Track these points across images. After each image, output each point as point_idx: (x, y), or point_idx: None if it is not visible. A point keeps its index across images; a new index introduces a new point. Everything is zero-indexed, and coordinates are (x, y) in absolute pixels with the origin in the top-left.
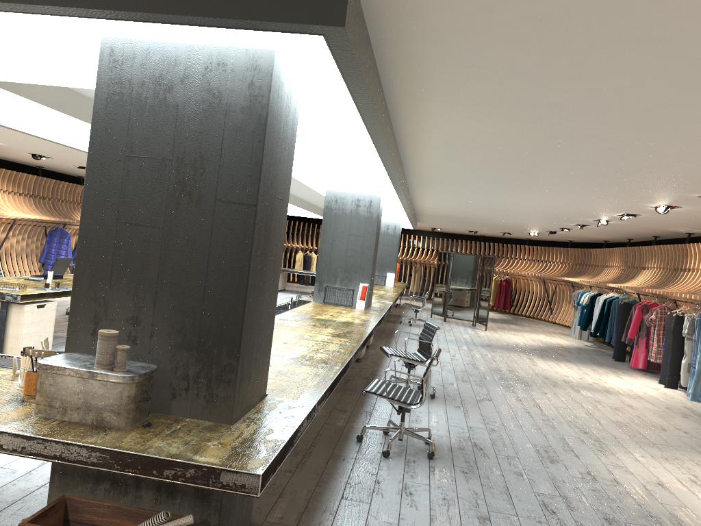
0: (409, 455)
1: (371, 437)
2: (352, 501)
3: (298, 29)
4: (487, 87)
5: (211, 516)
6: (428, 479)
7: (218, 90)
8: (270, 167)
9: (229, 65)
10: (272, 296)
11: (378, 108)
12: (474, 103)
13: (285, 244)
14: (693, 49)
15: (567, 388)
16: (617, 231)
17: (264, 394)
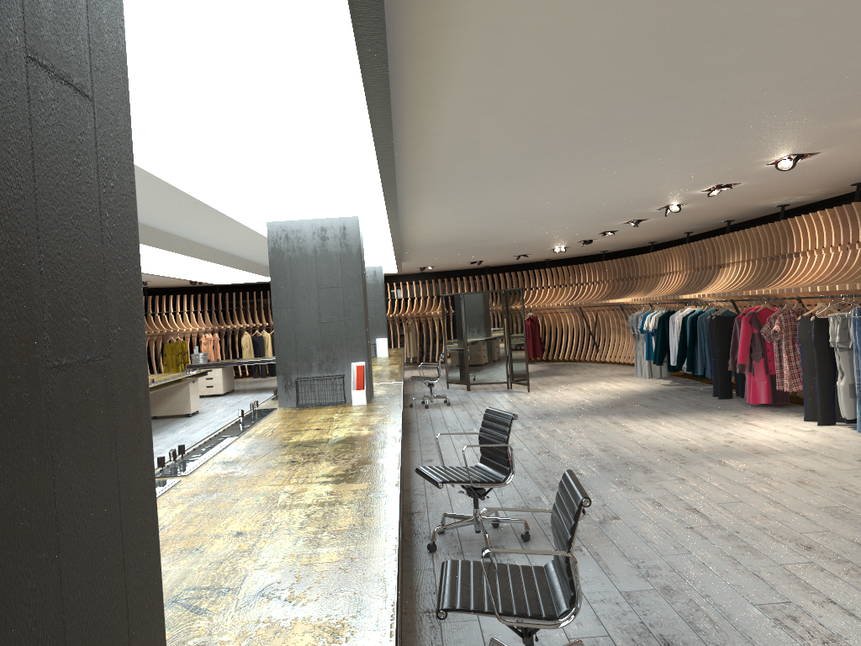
0: None
1: None
2: None
3: None
4: None
5: None
6: None
7: None
8: None
9: None
10: (126, 513)
11: None
12: None
13: (223, 327)
14: None
15: (703, 462)
16: (680, 223)
17: None
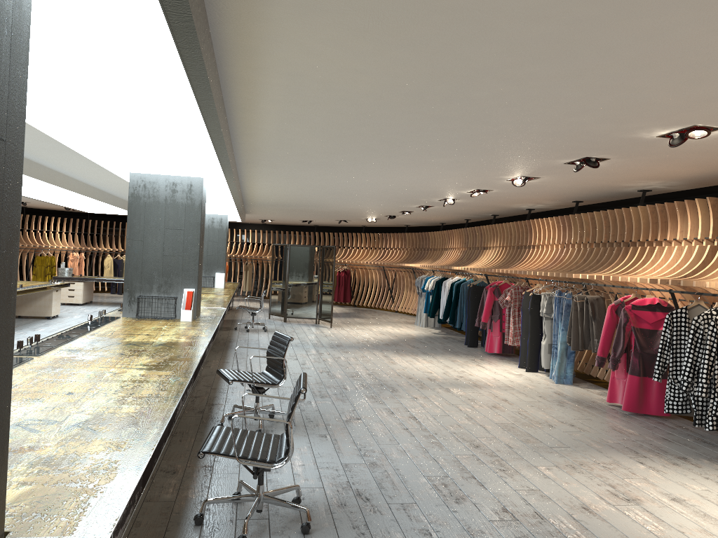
0: (274, 534)
1: (216, 511)
2: None
3: None
4: None
5: None
6: None
7: None
8: None
9: None
10: None
11: (193, 1)
12: (342, 8)
13: (90, 248)
14: None
15: (435, 388)
16: (459, 212)
17: None
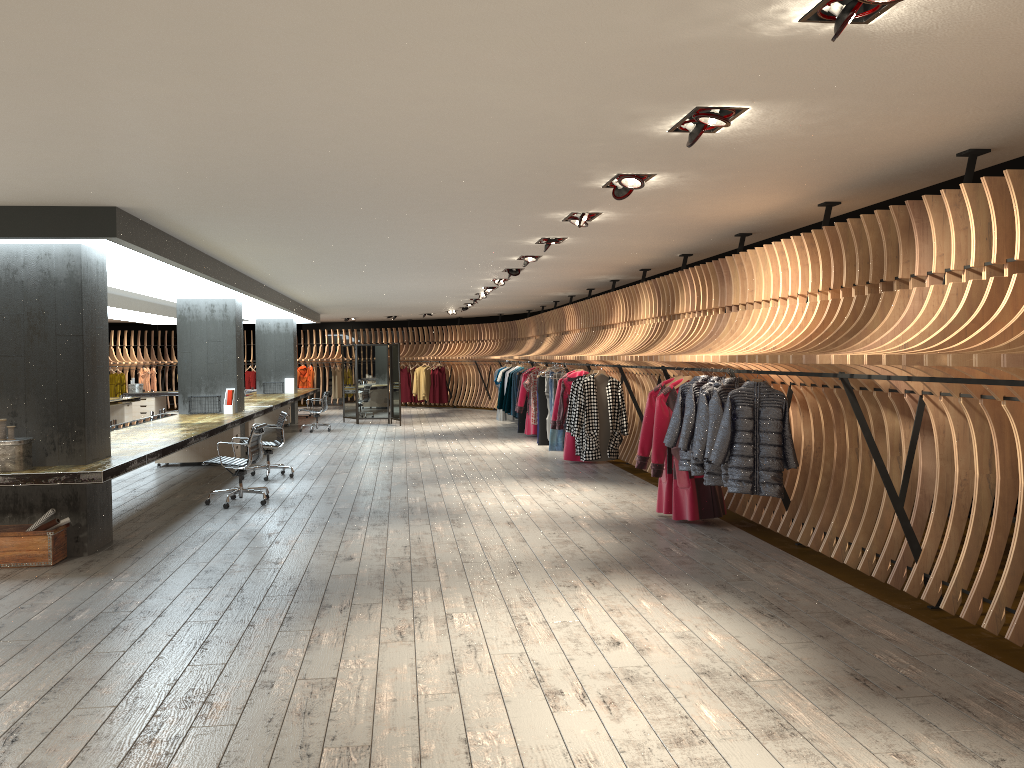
0: (246, 505)
1: (219, 501)
2: (189, 526)
3: (91, 238)
4: (243, 233)
5: (82, 520)
6: (254, 512)
7: (48, 269)
8: (89, 311)
9: (53, 254)
10: (105, 390)
11: (170, 253)
12: (245, 239)
13: (161, 362)
14: (330, 219)
15: (435, 457)
16: (517, 301)
17: (109, 455)
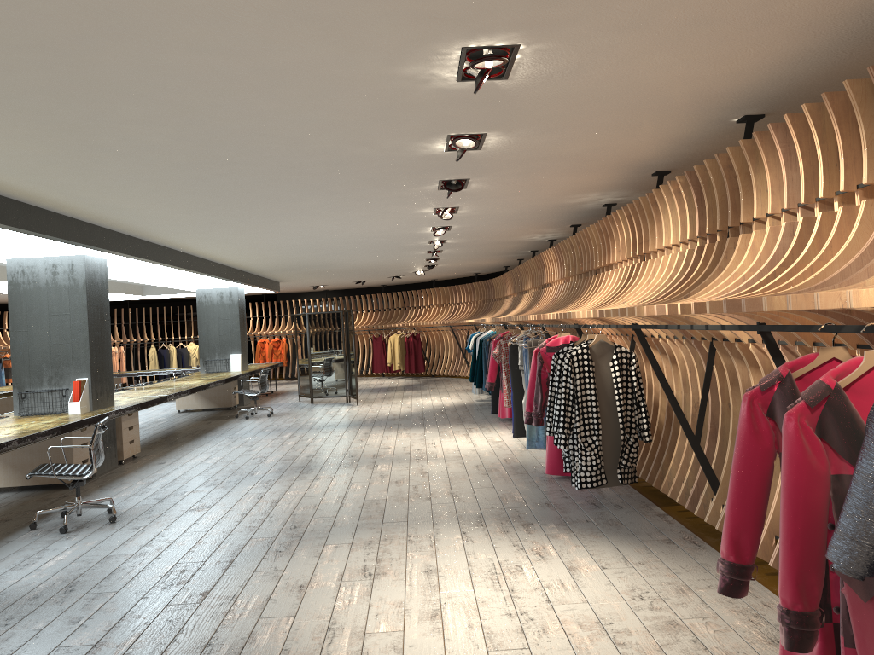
0: None
1: None
2: None
3: None
4: None
5: None
6: None
7: None
8: None
9: None
10: None
11: None
12: None
13: (129, 340)
14: None
15: (362, 465)
16: (487, 252)
17: None
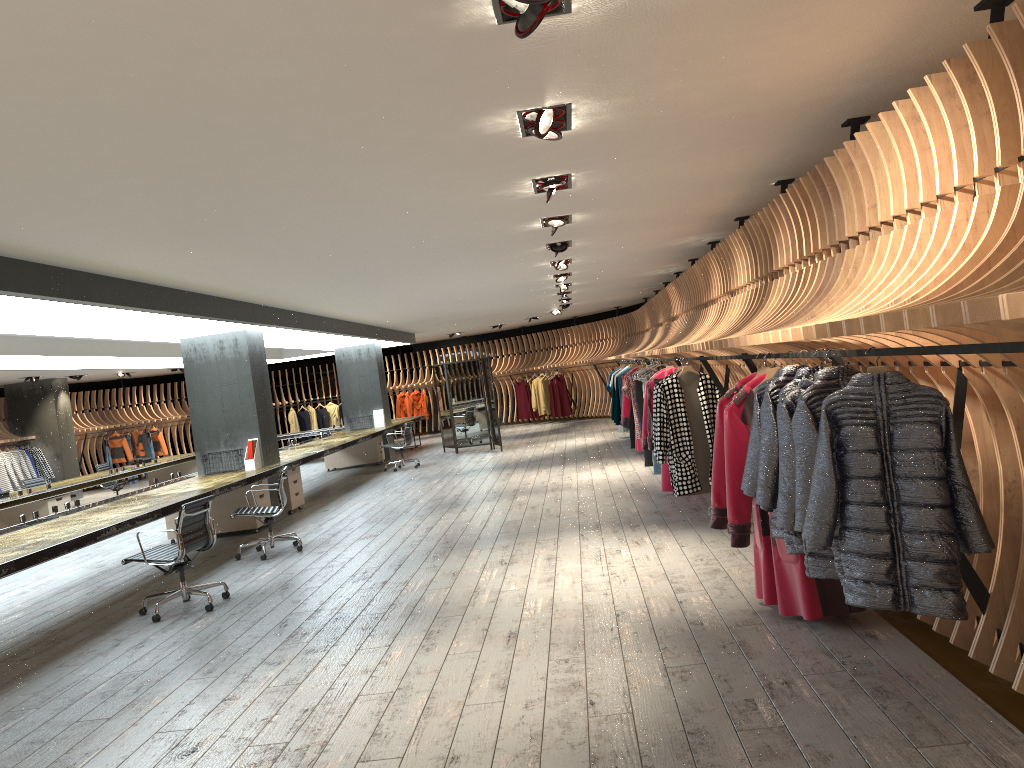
0: (187, 614)
1: (164, 607)
2: (66, 666)
3: None
4: (89, 238)
5: None
6: (180, 629)
7: None
8: None
9: None
10: None
11: (2, 281)
12: (114, 247)
13: None
14: (153, 191)
15: (504, 498)
16: (618, 288)
17: None
